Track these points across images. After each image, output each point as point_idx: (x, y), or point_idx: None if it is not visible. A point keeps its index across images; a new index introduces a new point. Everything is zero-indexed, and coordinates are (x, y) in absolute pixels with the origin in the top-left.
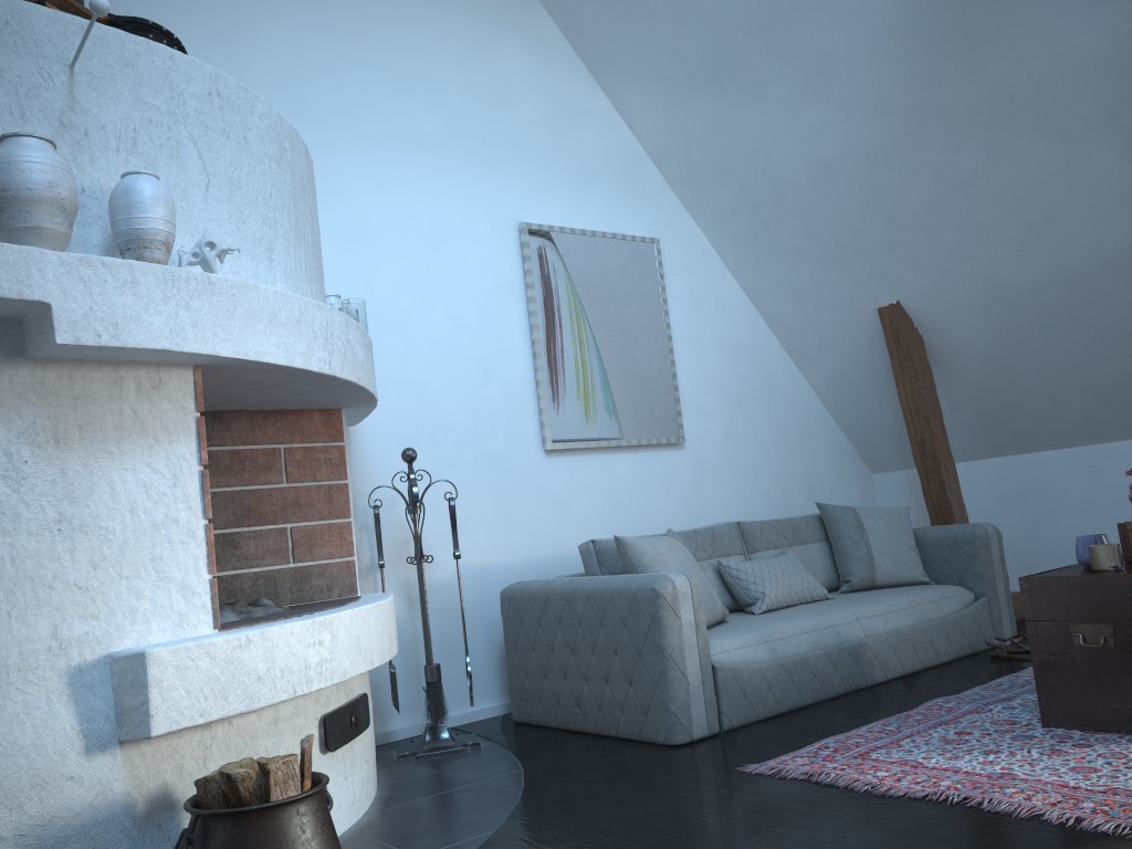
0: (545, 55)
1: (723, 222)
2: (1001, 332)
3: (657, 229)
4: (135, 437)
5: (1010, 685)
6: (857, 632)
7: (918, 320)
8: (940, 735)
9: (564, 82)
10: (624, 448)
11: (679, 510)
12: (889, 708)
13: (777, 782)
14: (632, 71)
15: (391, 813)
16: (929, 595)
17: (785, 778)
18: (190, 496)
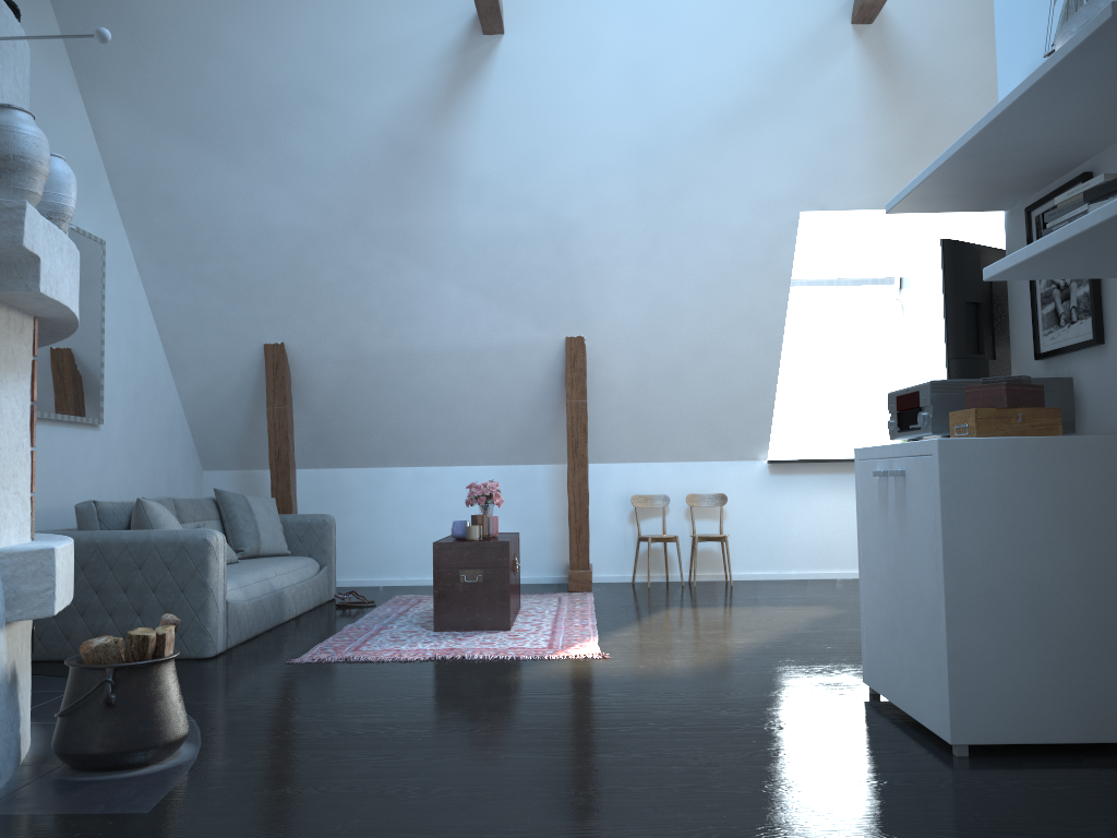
0: (47, 47)
1: (155, 242)
2: (349, 381)
3: (102, 231)
4: (11, 370)
5: (379, 617)
6: (278, 584)
7: (292, 359)
8: (384, 639)
9: (57, 77)
10: (62, 422)
11: (91, 483)
12: (322, 631)
13: (328, 664)
14: (123, 94)
15: (37, 712)
16: (302, 562)
17: (330, 662)
18: (27, 426)
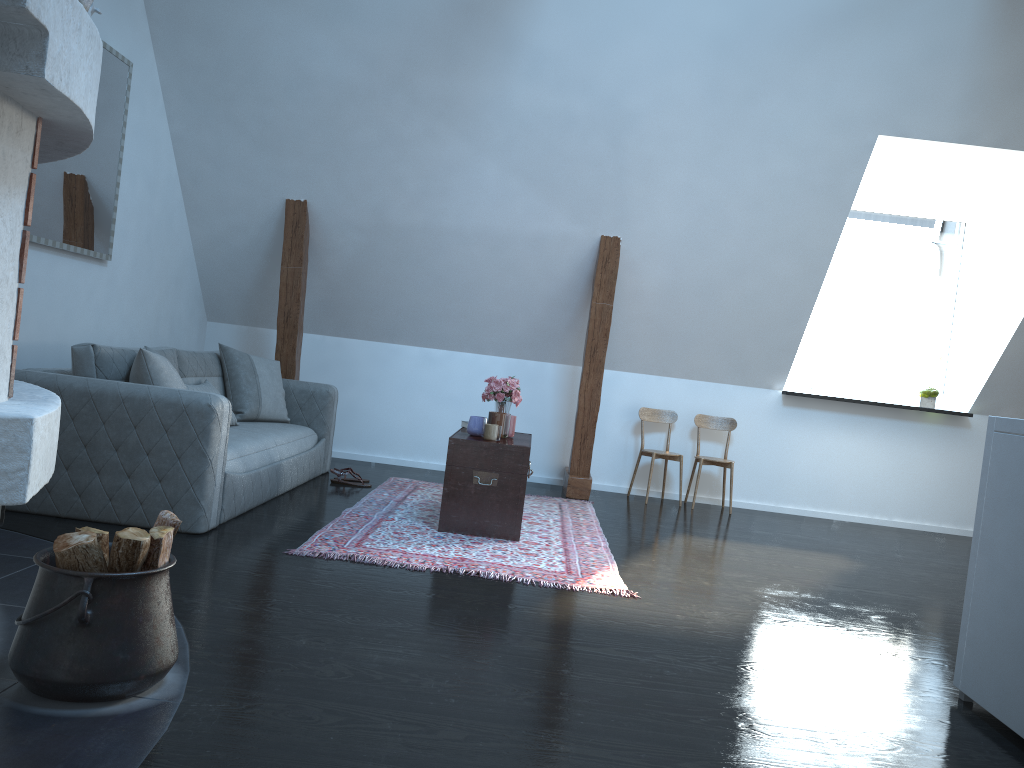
0: None
1: (185, 73)
2: (368, 250)
3: (131, 53)
4: None
5: (377, 503)
6: (277, 456)
7: (313, 219)
8: (387, 534)
9: None
10: (67, 253)
11: (92, 321)
12: (319, 513)
13: (330, 561)
14: None
15: (2, 586)
16: (301, 432)
17: (332, 559)
18: (16, 256)
